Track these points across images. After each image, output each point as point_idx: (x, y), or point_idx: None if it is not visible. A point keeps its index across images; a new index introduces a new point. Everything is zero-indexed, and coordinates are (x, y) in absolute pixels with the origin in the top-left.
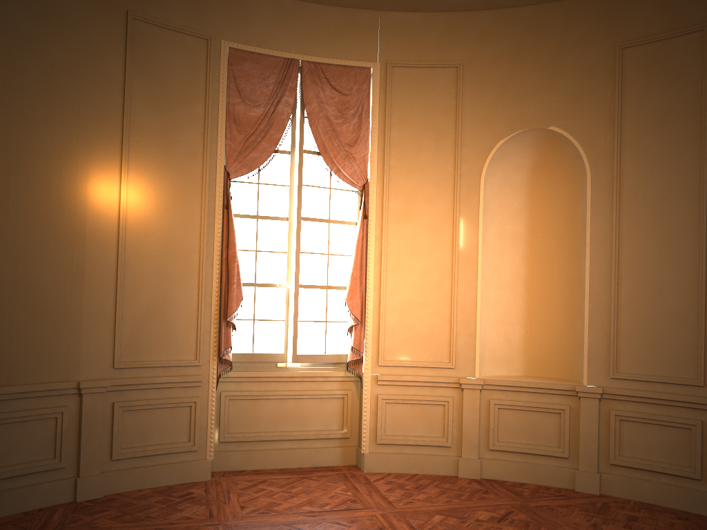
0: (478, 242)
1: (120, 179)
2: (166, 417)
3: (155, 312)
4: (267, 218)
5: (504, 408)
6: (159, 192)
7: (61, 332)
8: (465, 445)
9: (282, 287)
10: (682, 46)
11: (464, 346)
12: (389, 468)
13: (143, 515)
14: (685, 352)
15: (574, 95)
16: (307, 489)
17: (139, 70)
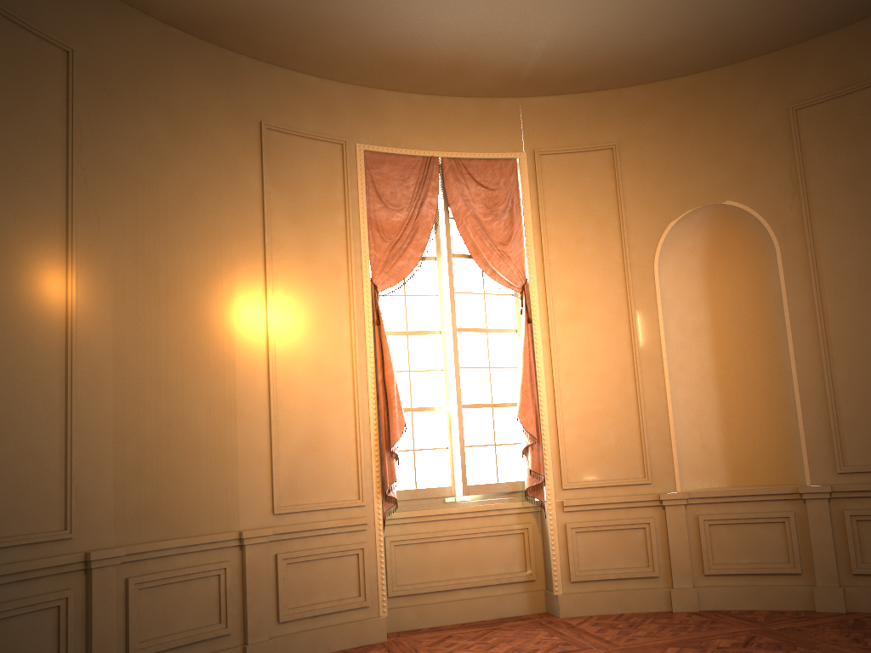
0: (660, 336)
1: (265, 300)
2: (332, 568)
3: (311, 448)
4: (418, 333)
5: (716, 523)
6: (305, 312)
7: (218, 476)
8: (676, 573)
9: (441, 410)
10: (863, 101)
11: (659, 456)
12: (589, 610)
13: None
14: None
15: (748, 165)
16: (505, 639)
17: (276, 182)
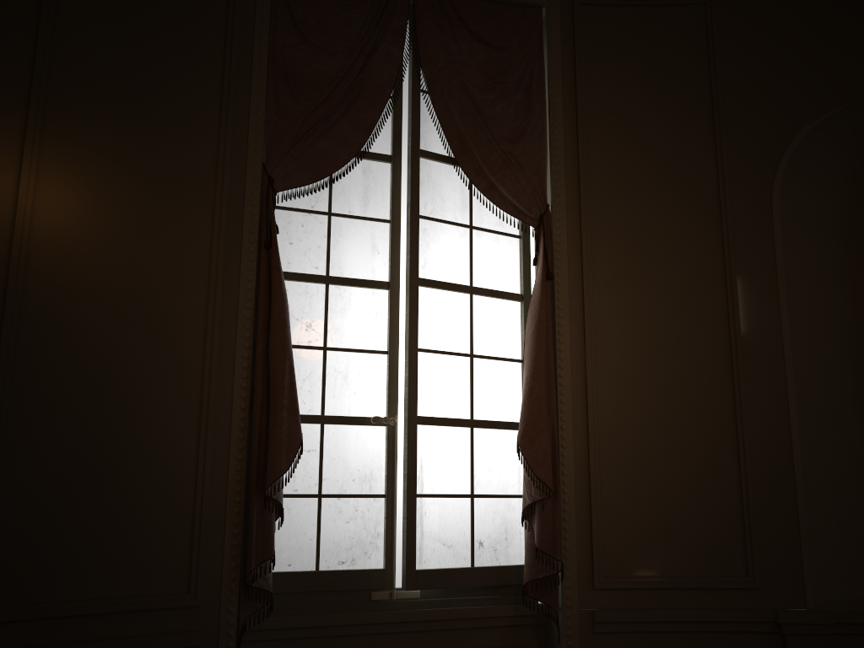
0: (782, 321)
1: (20, 159)
2: None
3: (89, 478)
4: (347, 282)
5: None
6: (115, 200)
7: None
8: None
9: (378, 424)
10: None
11: (774, 538)
12: None
13: None
14: None
15: None
16: None
17: None
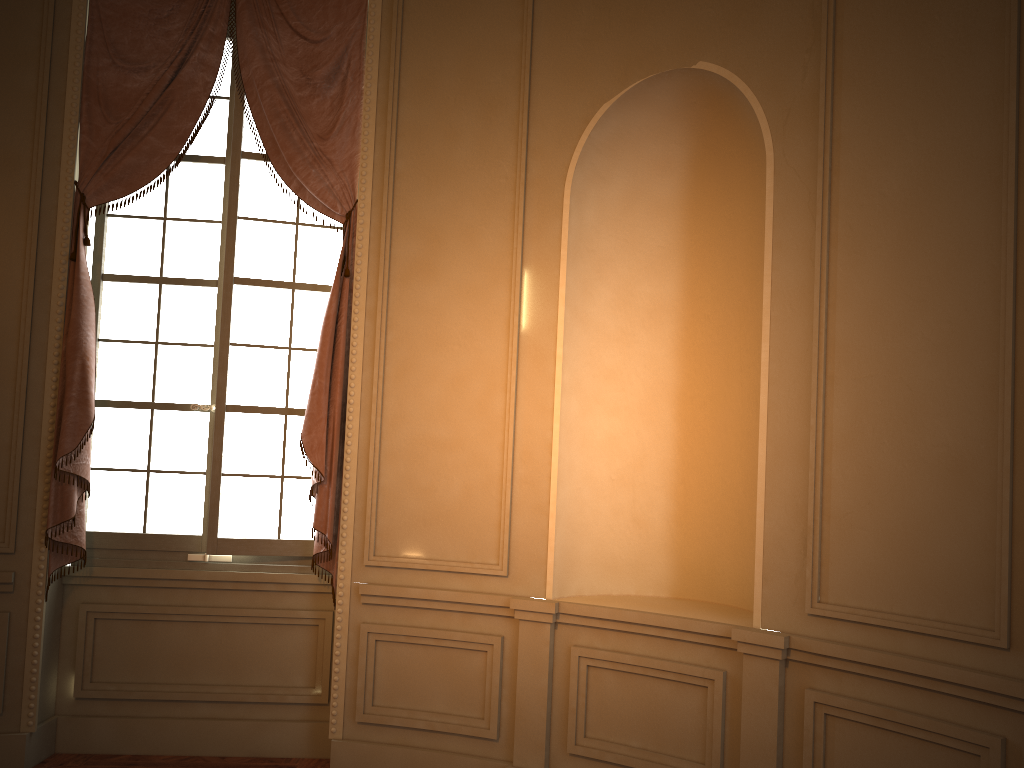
0: (558, 316)
1: None
2: None
3: None
4: (179, 282)
5: (598, 666)
6: None
7: None
8: (521, 740)
9: (203, 410)
10: None
11: (527, 531)
12: None
13: None
14: (967, 561)
15: None
16: None
17: None
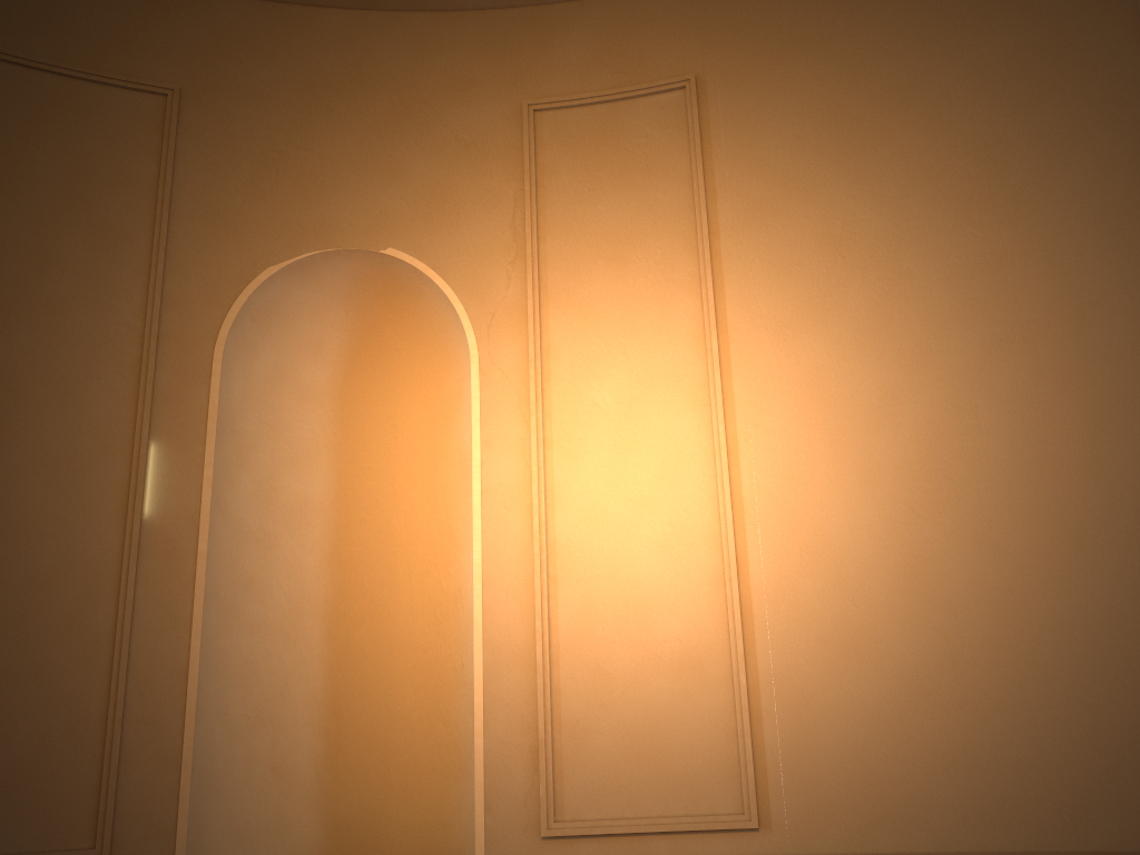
0: (202, 503)
1: None
2: None
3: None
4: None
5: None
6: None
7: None
8: None
9: None
10: (649, 115)
11: (144, 792)
12: None
13: None
14: (709, 750)
15: (438, 190)
16: None
17: None
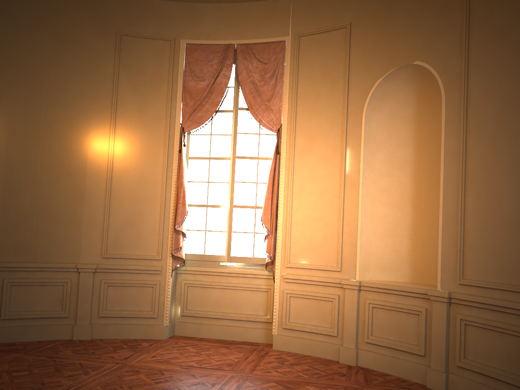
0: (360, 167)
1: (110, 136)
2: (137, 292)
3: (131, 223)
4: (216, 158)
5: (376, 307)
6: (135, 144)
7: (69, 233)
8: (346, 336)
9: (225, 207)
10: None
11: (348, 253)
12: (291, 349)
13: (92, 352)
14: (517, 260)
15: (433, 30)
16: (213, 353)
17: (125, 66)
